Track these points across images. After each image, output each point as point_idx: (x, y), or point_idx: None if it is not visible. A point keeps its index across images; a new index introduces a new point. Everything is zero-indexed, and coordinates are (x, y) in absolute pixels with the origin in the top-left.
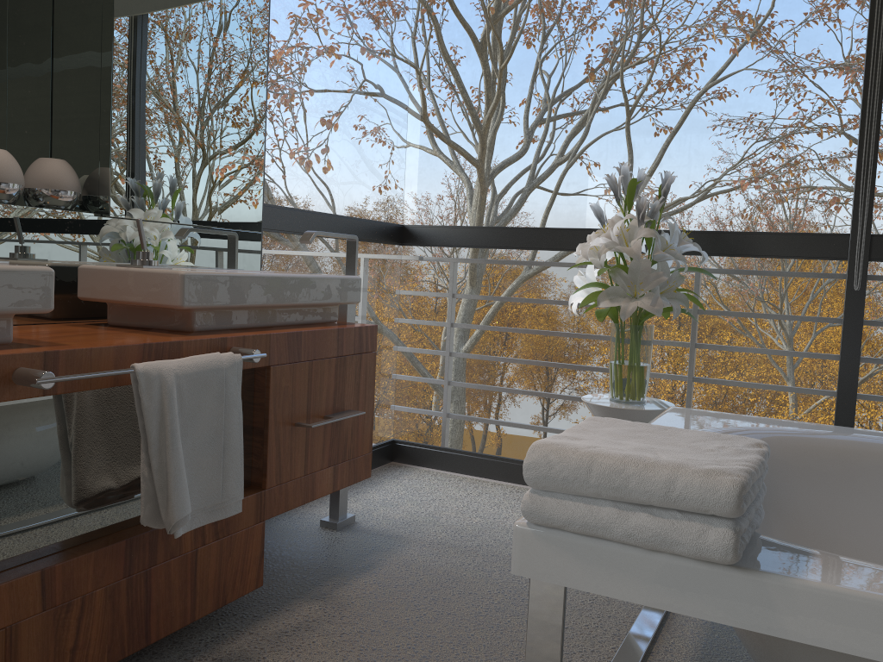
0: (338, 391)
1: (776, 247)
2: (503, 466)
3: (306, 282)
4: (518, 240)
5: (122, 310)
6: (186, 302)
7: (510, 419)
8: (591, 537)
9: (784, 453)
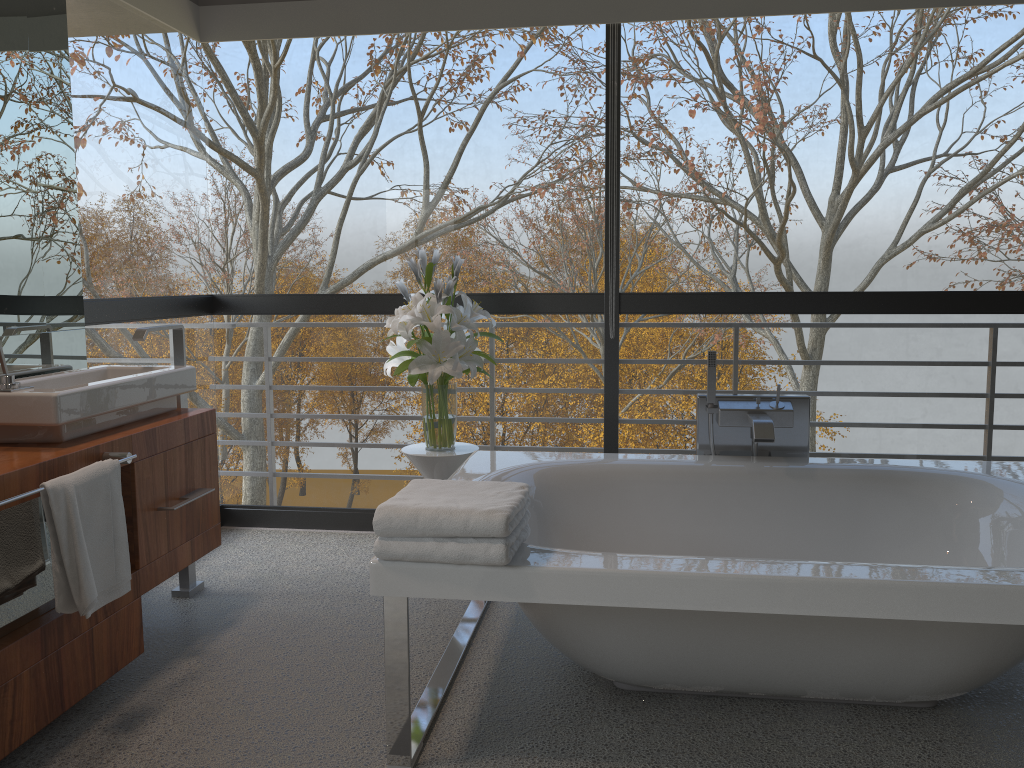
0: (189, 474)
1: (551, 305)
2: (334, 516)
3: (151, 381)
4: (330, 306)
5: None
6: (60, 420)
7: (329, 465)
8: (421, 562)
9: (558, 480)
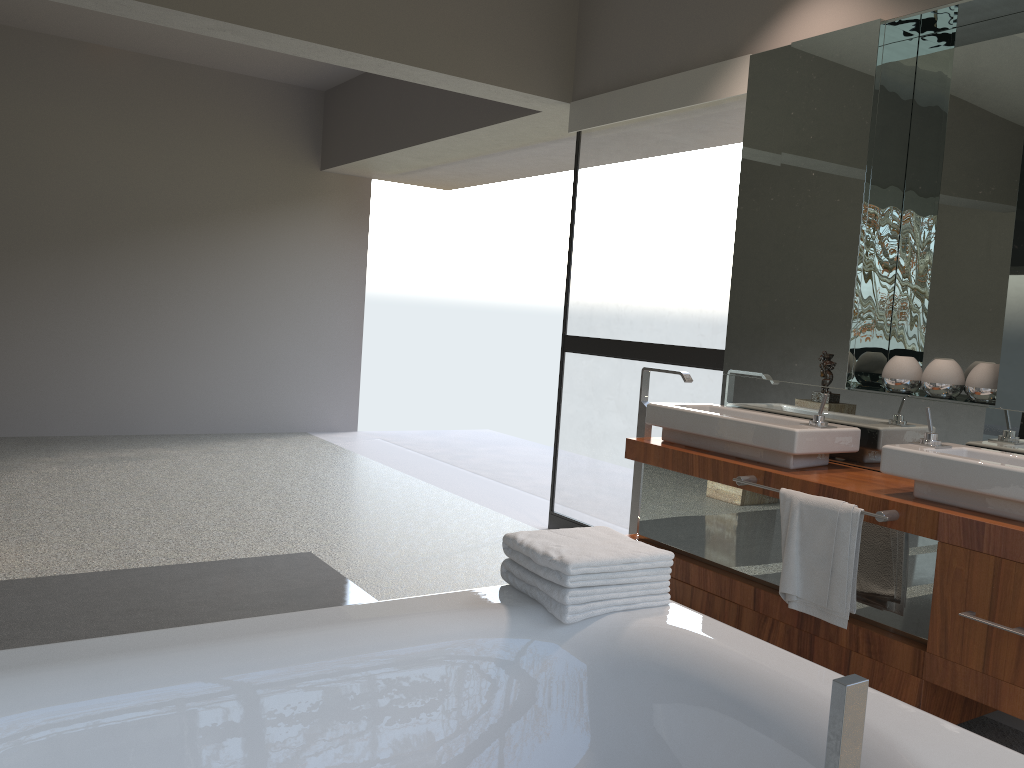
0: None
1: None
2: None
3: None
4: None
5: None
6: (883, 468)
7: None
8: None
9: None
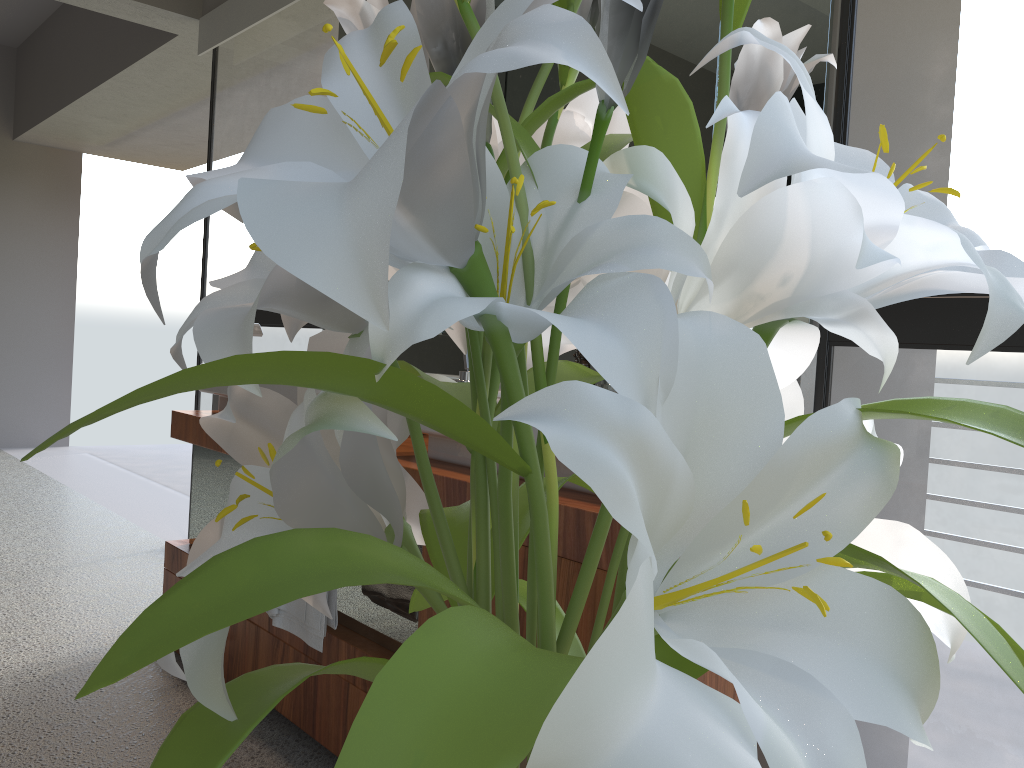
0: None
1: None
2: None
3: None
4: None
5: None
6: None
7: None
8: None
9: None
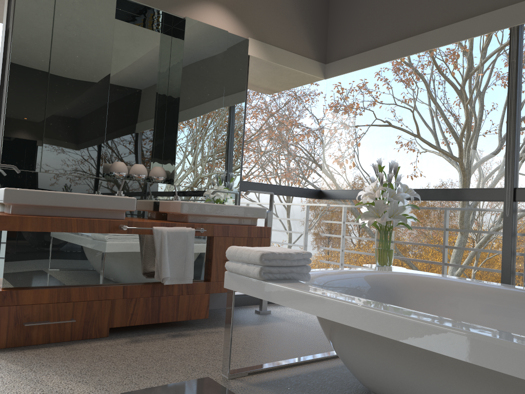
0: None
1: (472, 195)
2: None
3: (236, 208)
4: None
5: (171, 216)
6: (182, 211)
7: None
8: (238, 274)
9: (411, 283)
